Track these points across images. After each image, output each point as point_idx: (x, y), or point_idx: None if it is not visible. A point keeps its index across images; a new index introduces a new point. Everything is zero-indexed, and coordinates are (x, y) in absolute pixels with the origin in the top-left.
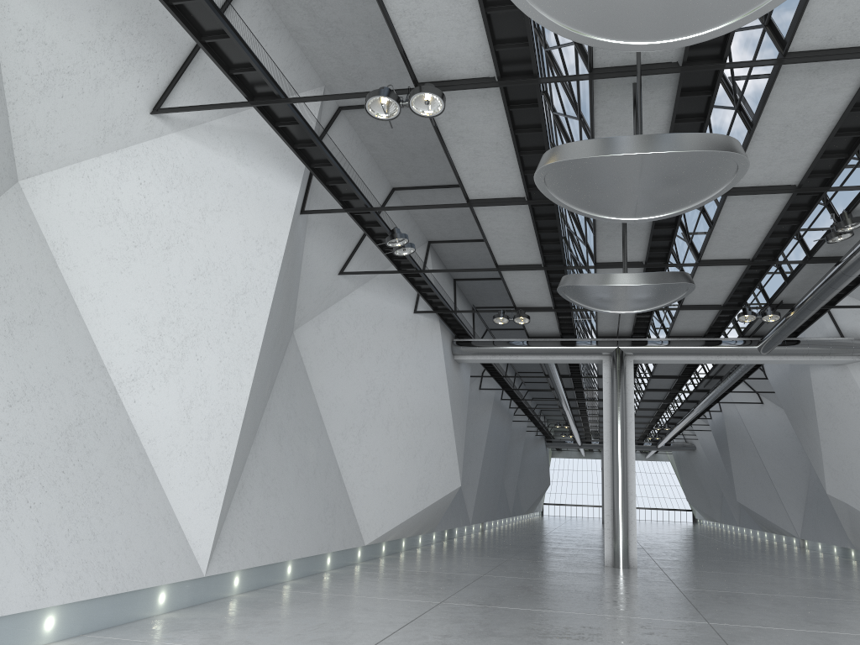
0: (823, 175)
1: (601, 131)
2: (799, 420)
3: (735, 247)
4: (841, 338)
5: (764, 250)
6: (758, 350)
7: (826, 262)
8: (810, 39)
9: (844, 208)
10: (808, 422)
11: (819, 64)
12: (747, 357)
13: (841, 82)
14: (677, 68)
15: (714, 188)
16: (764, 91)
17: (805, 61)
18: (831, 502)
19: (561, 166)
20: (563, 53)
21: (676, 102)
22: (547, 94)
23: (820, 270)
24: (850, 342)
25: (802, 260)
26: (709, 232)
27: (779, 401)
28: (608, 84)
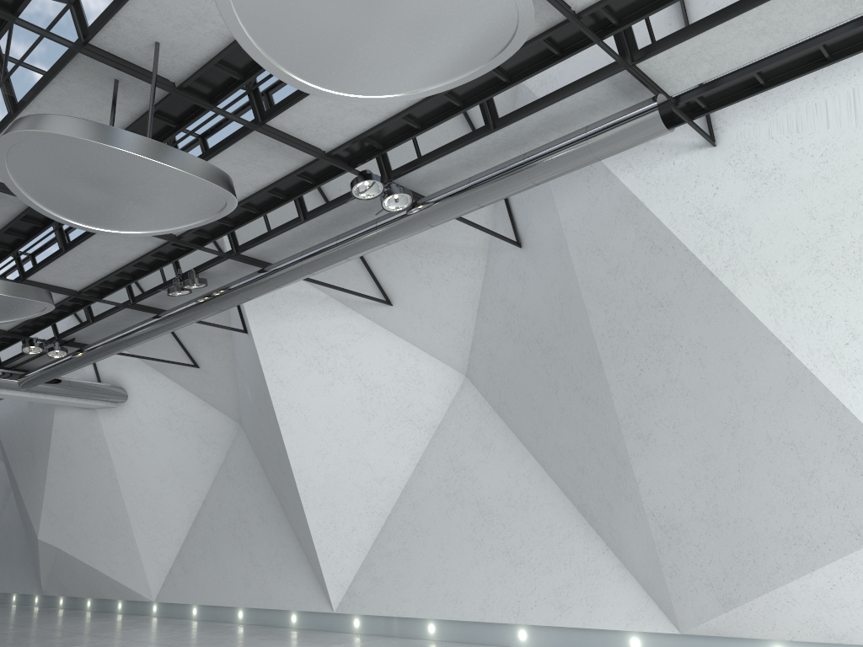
0: (203, 234)
1: (36, 109)
2: (23, 462)
3: (72, 275)
4: (100, 383)
5: (96, 286)
6: (19, 385)
7: (146, 311)
8: (287, 121)
9: (192, 267)
10: (36, 465)
11: (276, 144)
12: (4, 391)
13: (278, 166)
14: (173, 89)
15: (184, 222)
16: (217, 144)
17: (276, 138)
18: (40, 548)
19: (59, 141)
20: (72, 9)
21: (144, 118)
22: (10, 40)
23: (131, 317)
24: (109, 388)
25: (126, 304)
26: (57, 253)
27: (2, 440)
28: (89, 67)
